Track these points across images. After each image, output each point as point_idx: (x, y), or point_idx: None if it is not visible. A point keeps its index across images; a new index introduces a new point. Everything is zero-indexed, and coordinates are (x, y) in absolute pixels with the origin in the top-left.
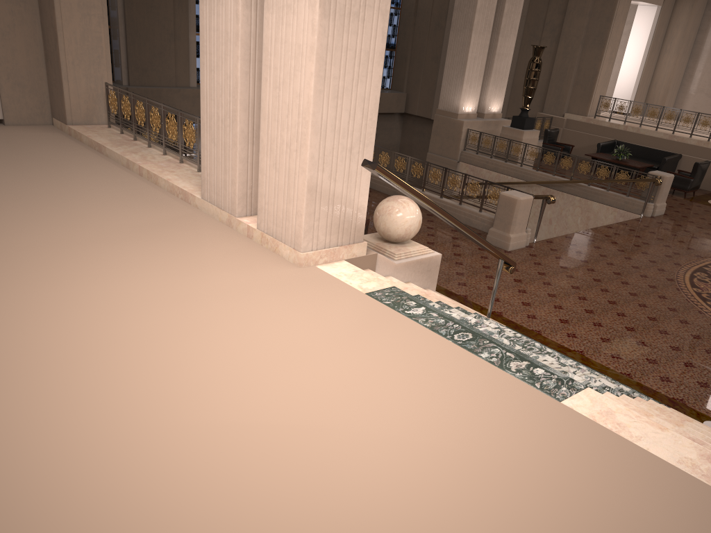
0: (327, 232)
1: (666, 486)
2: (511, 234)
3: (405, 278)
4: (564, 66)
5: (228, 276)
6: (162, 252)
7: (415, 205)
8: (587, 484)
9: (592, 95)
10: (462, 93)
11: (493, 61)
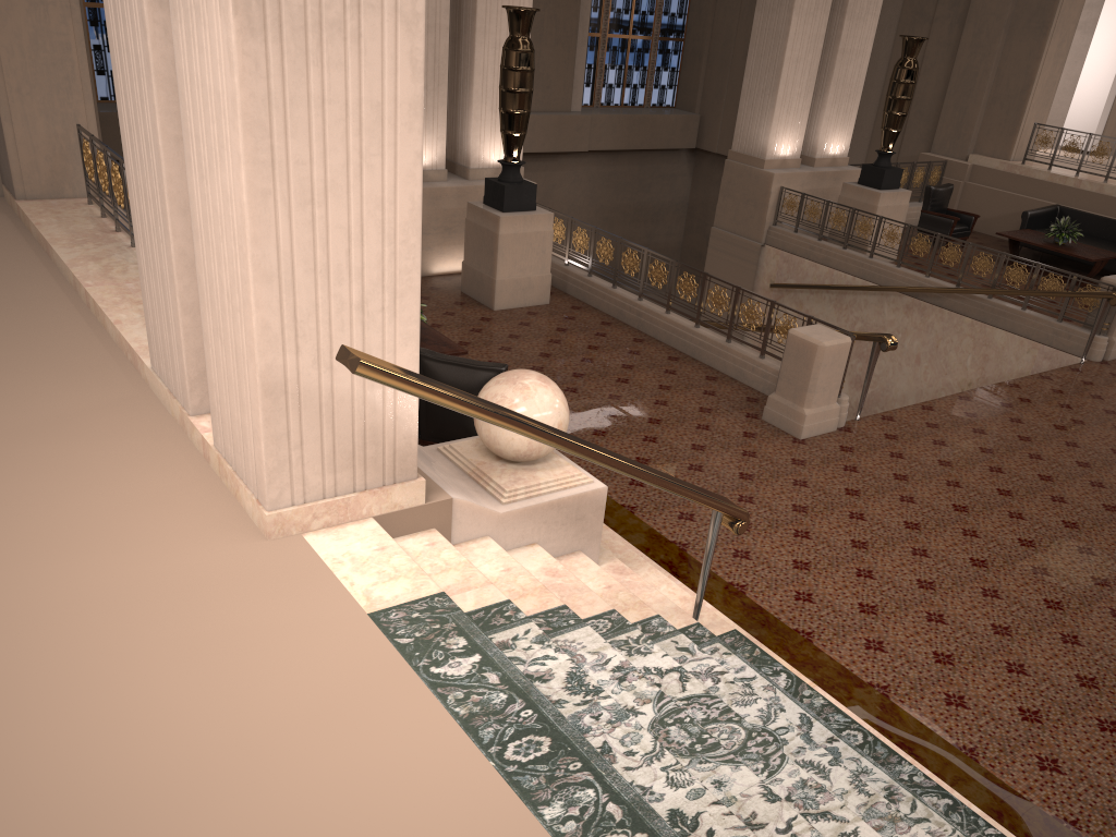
0: (326, 468)
1: None
2: (806, 409)
3: (526, 537)
4: (972, 70)
5: (99, 566)
6: (4, 499)
7: (551, 393)
8: None
9: (1021, 122)
10: (772, 123)
11: (833, 64)
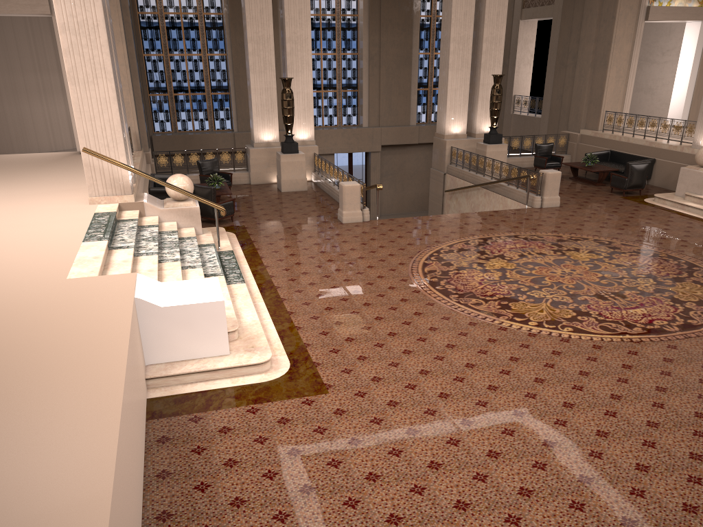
0: (104, 187)
1: (57, 259)
2: (344, 211)
3: (172, 218)
4: (580, 88)
5: (50, 206)
6: (42, 198)
7: (182, 178)
8: (31, 256)
9: (601, 111)
10: (446, 118)
11: (478, 90)
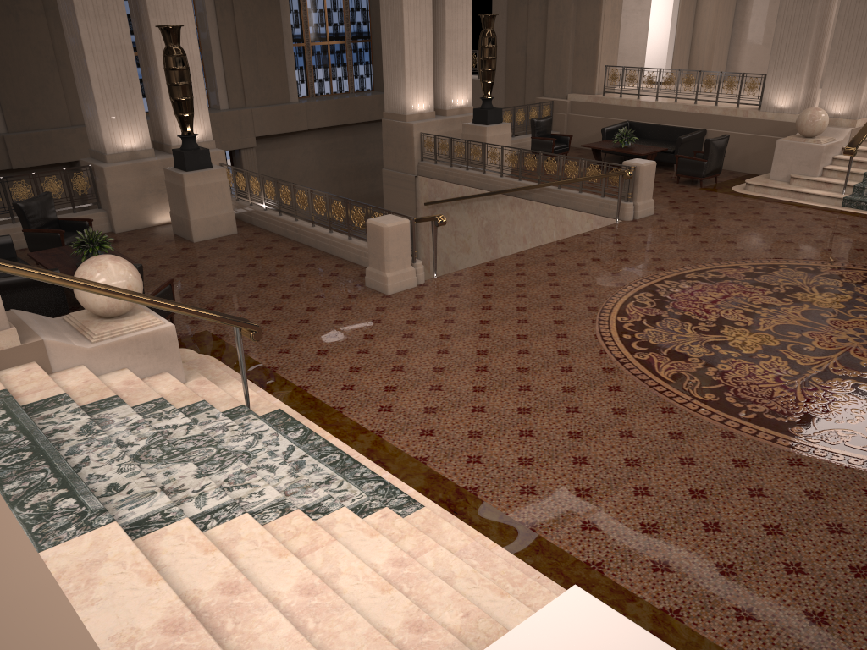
0: None
1: None
2: (388, 273)
3: (117, 364)
4: (559, 34)
5: None
6: None
7: (120, 266)
8: None
9: (597, 66)
10: (406, 88)
11: (444, 41)
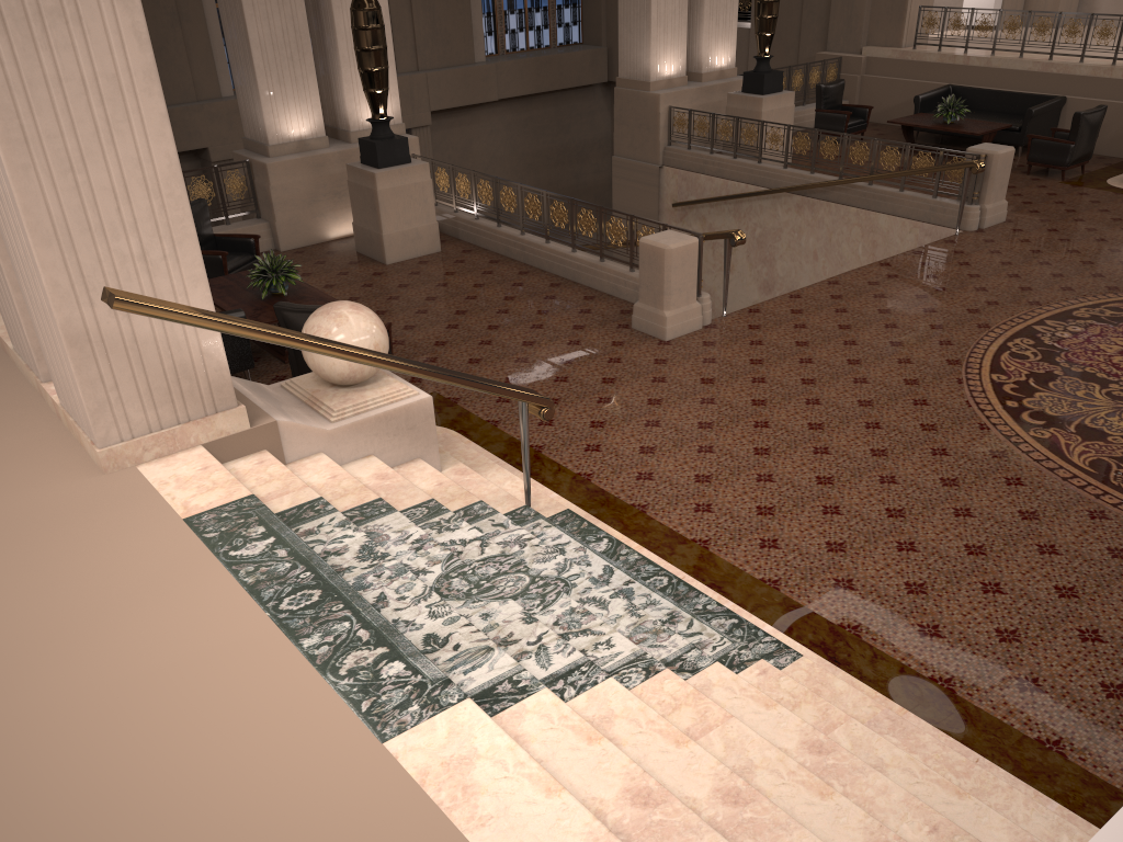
0: (146, 405)
1: None
2: (667, 312)
3: (361, 450)
4: None
5: None
6: None
7: (364, 318)
8: None
9: (906, 7)
10: (651, 44)
11: None
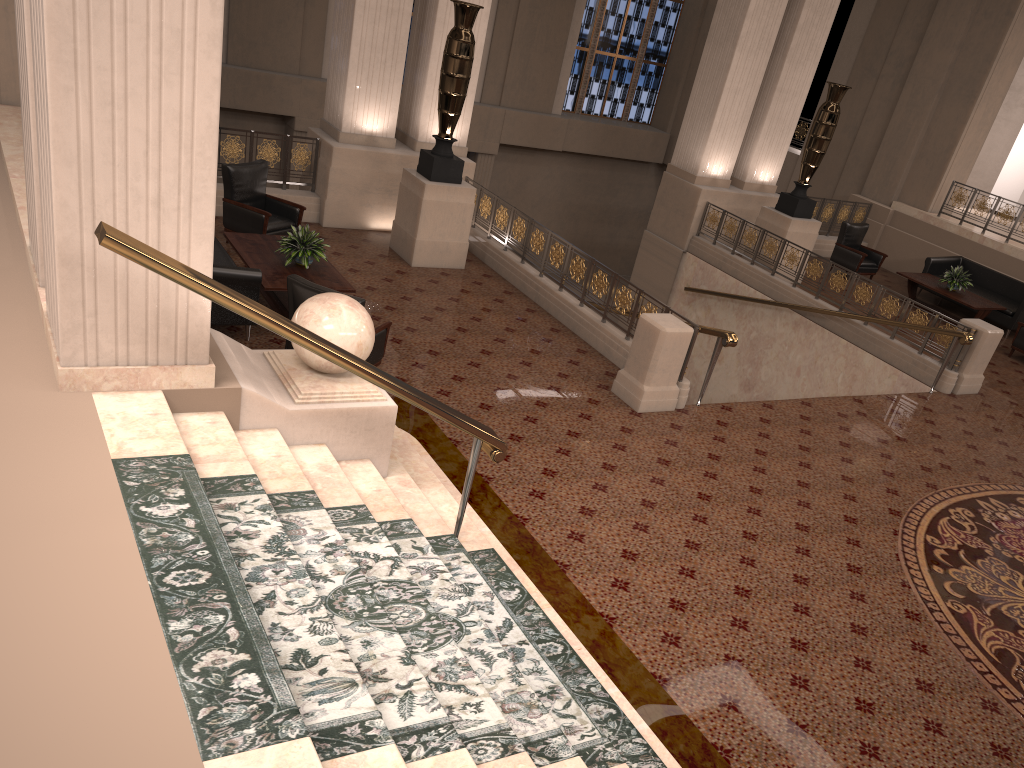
0: (119, 339)
1: None
2: (646, 386)
3: (315, 437)
4: (906, 126)
5: None
6: None
7: (356, 316)
8: None
9: (941, 178)
10: (706, 144)
11: (770, 100)
